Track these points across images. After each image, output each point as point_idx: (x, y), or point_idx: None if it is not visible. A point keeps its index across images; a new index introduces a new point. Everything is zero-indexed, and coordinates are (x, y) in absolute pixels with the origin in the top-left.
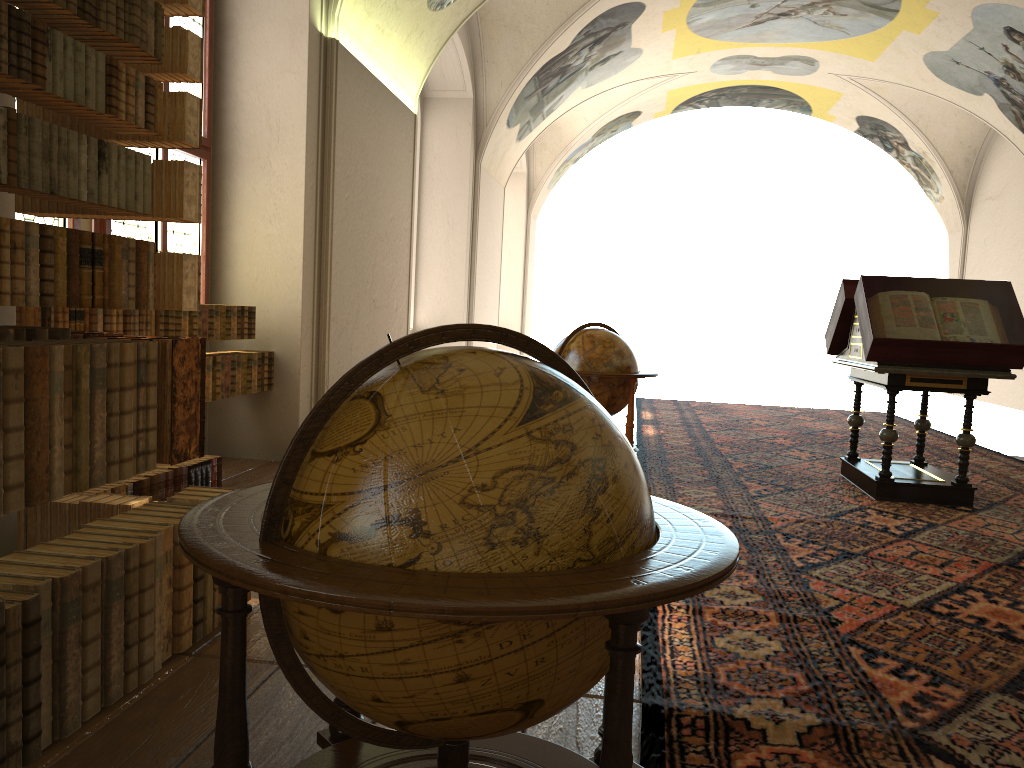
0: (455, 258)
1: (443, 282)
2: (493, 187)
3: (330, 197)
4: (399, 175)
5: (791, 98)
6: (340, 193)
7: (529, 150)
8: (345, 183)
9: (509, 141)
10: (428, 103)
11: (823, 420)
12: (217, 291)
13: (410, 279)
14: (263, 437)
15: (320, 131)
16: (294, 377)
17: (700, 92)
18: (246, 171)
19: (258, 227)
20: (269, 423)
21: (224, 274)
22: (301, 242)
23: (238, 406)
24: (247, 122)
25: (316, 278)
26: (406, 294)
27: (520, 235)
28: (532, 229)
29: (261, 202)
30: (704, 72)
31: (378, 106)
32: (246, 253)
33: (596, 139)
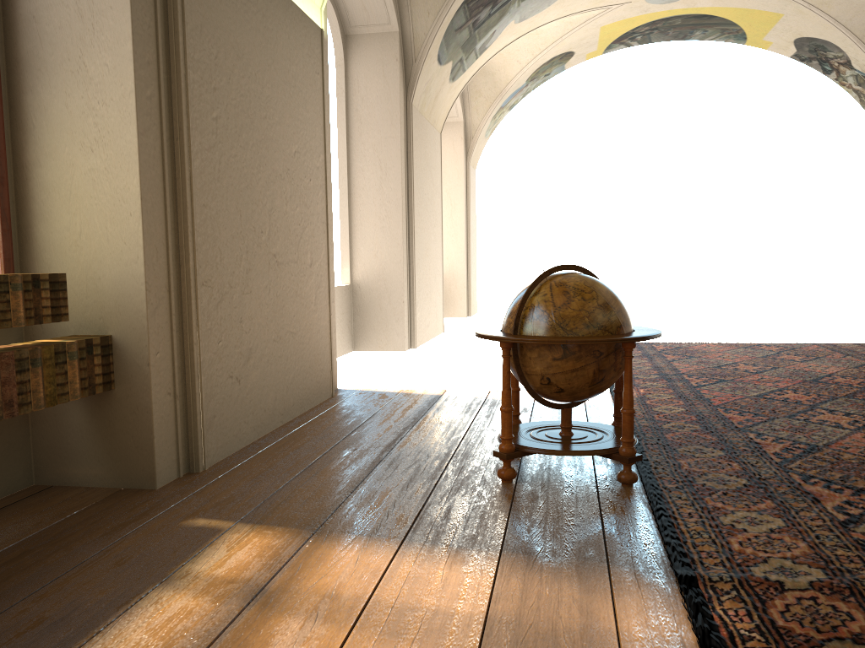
0: (390, 206)
1: (379, 232)
2: (428, 130)
3: (183, 113)
4: (303, 100)
5: (726, 26)
6: (202, 110)
7: (464, 98)
8: (211, 97)
9: (442, 81)
10: (351, 41)
11: (814, 359)
12: (29, 255)
13: (328, 227)
14: (107, 456)
15: (159, 19)
16: (142, 370)
17: (633, 27)
18: (53, 80)
19: (76, 159)
20: (113, 436)
21: (36, 230)
22: (136, 176)
23: (70, 414)
24: (49, 9)
25: (170, 228)
26: (324, 246)
27: (460, 183)
28: (472, 177)
29: (77, 123)
30: (638, 2)
31: (262, 4)
32: (63, 198)
33: (530, 84)
